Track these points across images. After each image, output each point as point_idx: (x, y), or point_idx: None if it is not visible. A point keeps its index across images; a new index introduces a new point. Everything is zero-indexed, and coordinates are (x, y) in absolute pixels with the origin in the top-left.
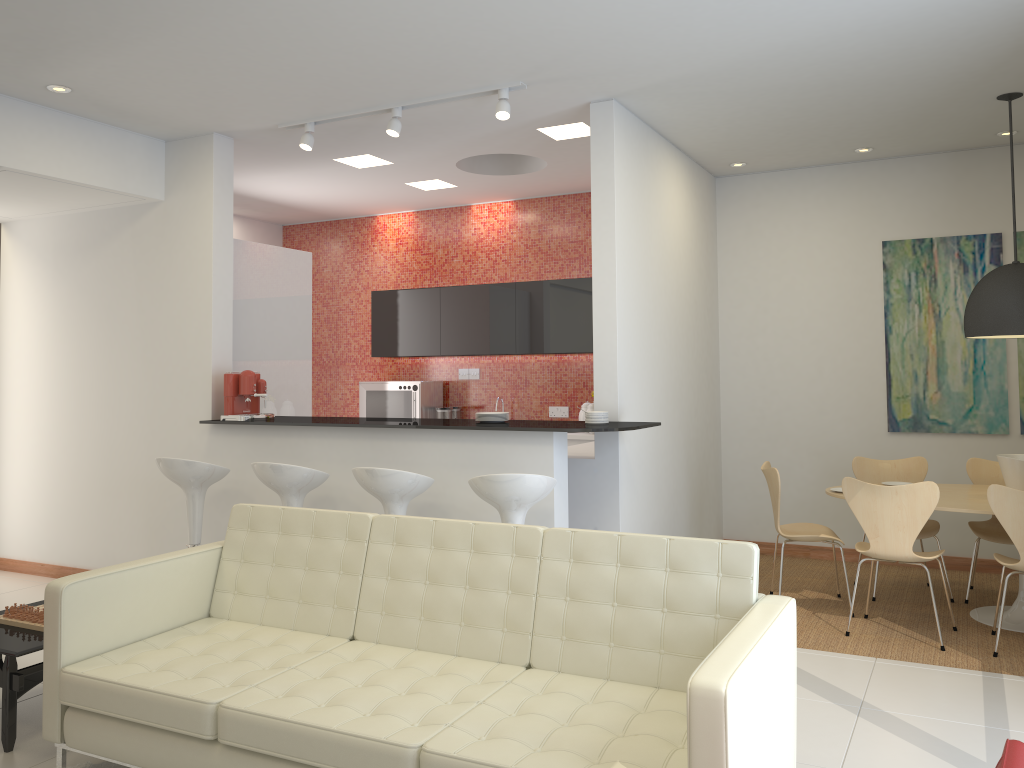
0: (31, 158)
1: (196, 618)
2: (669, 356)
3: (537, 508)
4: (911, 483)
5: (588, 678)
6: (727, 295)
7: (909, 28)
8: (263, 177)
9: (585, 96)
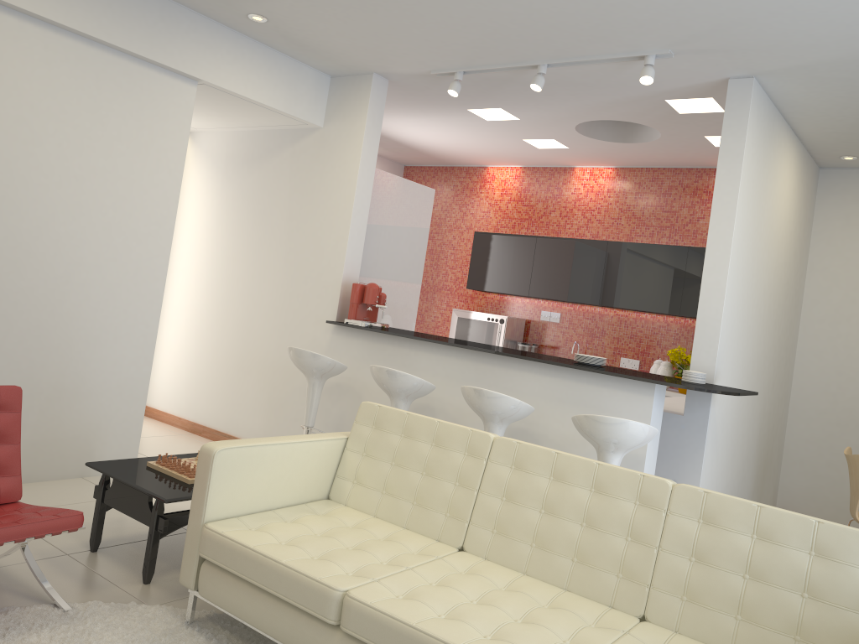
0: (225, 76)
1: (317, 498)
2: (760, 330)
3: (628, 453)
4: None
5: None
6: (815, 281)
7: None
8: (402, 119)
9: (726, 71)
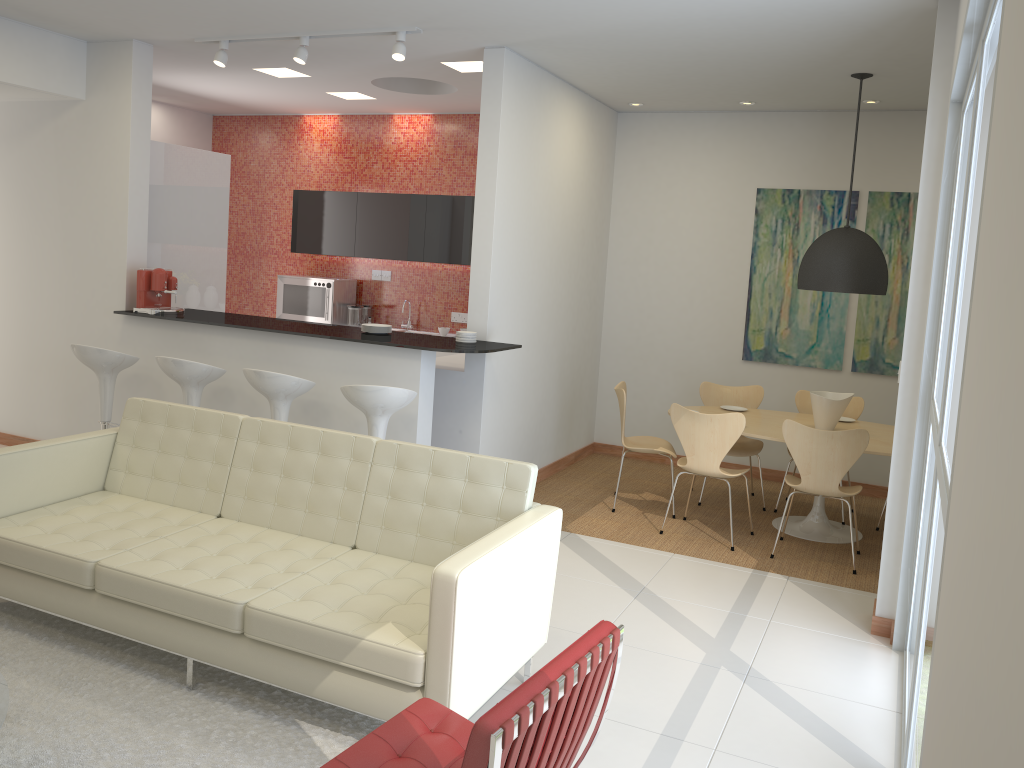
0: None
1: (92, 491)
2: (548, 282)
3: (404, 413)
4: (745, 408)
5: (397, 559)
6: (618, 224)
7: (754, 20)
8: (187, 76)
9: (479, 42)
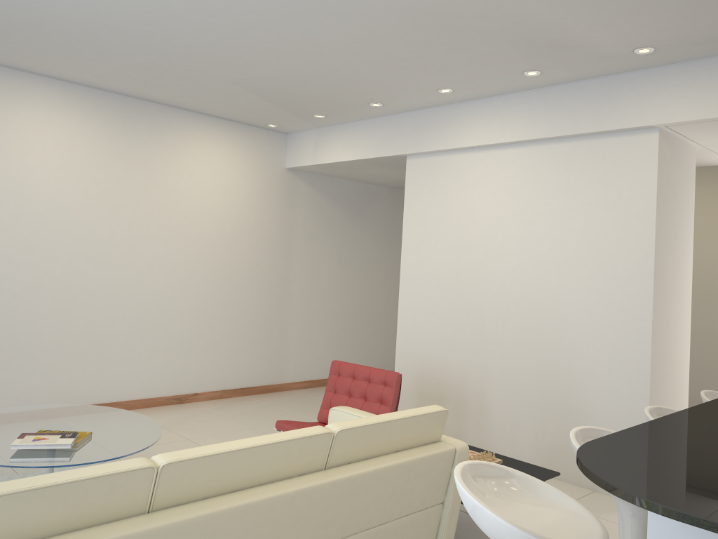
0: (676, 110)
1: None
2: None
3: None
4: None
5: None
6: None
7: None
8: None
9: None
